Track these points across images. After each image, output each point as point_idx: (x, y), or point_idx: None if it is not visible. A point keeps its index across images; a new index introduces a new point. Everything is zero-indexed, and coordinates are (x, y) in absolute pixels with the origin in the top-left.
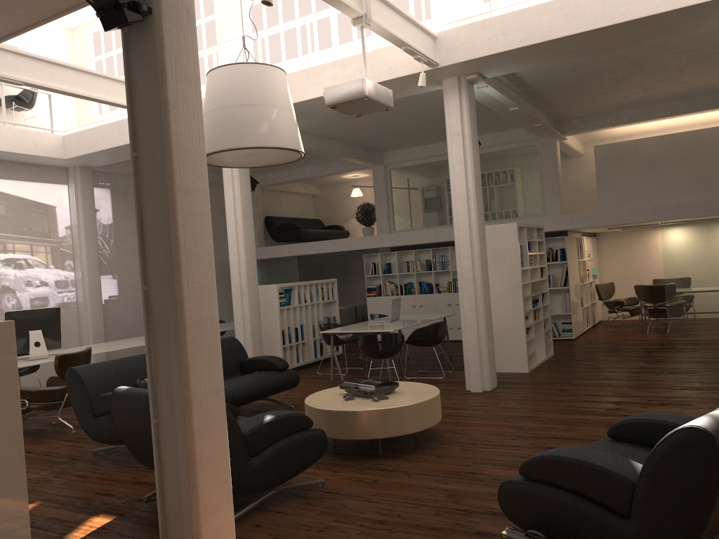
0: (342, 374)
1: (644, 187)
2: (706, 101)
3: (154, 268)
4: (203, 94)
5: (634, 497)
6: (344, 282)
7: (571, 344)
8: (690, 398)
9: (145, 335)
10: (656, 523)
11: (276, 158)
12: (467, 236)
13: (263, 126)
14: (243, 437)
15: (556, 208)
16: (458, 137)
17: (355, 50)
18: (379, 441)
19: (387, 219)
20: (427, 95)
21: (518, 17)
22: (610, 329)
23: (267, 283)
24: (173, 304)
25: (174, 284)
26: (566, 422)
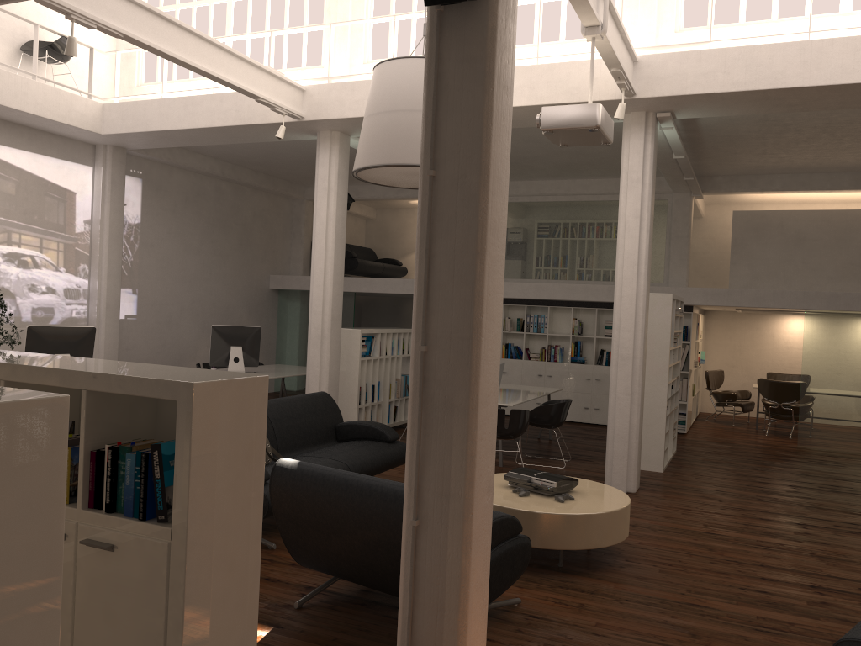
0: None
1: (785, 267)
2: None
3: (440, 325)
4: (309, 81)
5: None
6: None
7: (687, 439)
8: None
9: (413, 410)
10: None
11: None
12: (632, 304)
13: None
14: None
15: (682, 277)
16: (636, 185)
17: (526, 60)
18: (561, 551)
19: None
20: None
21: (745, 54)
22: (718, 425)
23: None
24: (465, 376)
25: (471, 350)
26: (758, 545)
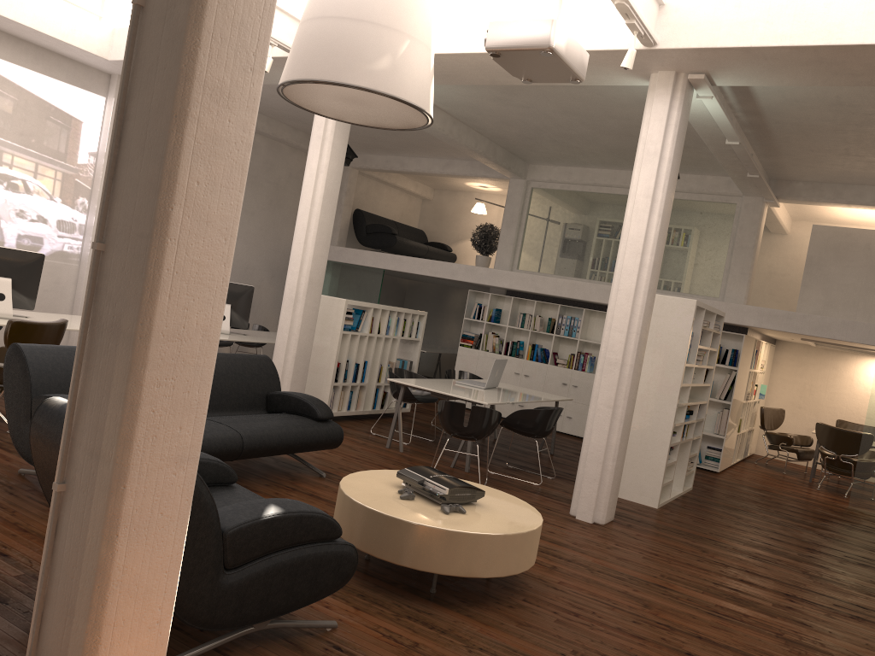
0: (403, 442)
1: (866, 297)
2: None
3: (122, 216)
4: None
5: None
6: (434, 318)
7: (715, 479)
8: None
9: (80, 332)
10: None
11: (389, 117)
12: (628, 301)
13: (383, 60)
14: (220, 536)
15: (741, 294)
16: (653, 159)
17: None
18: (435, 574)
19: (511, 251)
20: (617, 93)
21: (796, 0)
22: (766, 470)
23: (336, 294)
24: (138, 290)
25: (149, 254)
26: (714, 611)
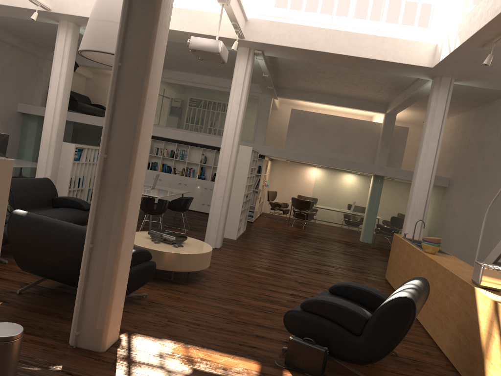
0: None
1: (312, 142)
2: (358, 103)
3: (116, 145)
4: None
5: (366, 326)
6: None
7: (252, 225)
8: (330, 271)
9: (96, 187)
10: (375, 340)
11: None
12: (229, 150)
13: None
14: None
15: (262, 139)
16: (239, 87)
17: (189, 6)
18: (173, 272)
19: None
20: None
21: (300, 29)
22: (270, 219)
23: None
24: (126, 173)
25: (131, 160)
26: (272, 275)
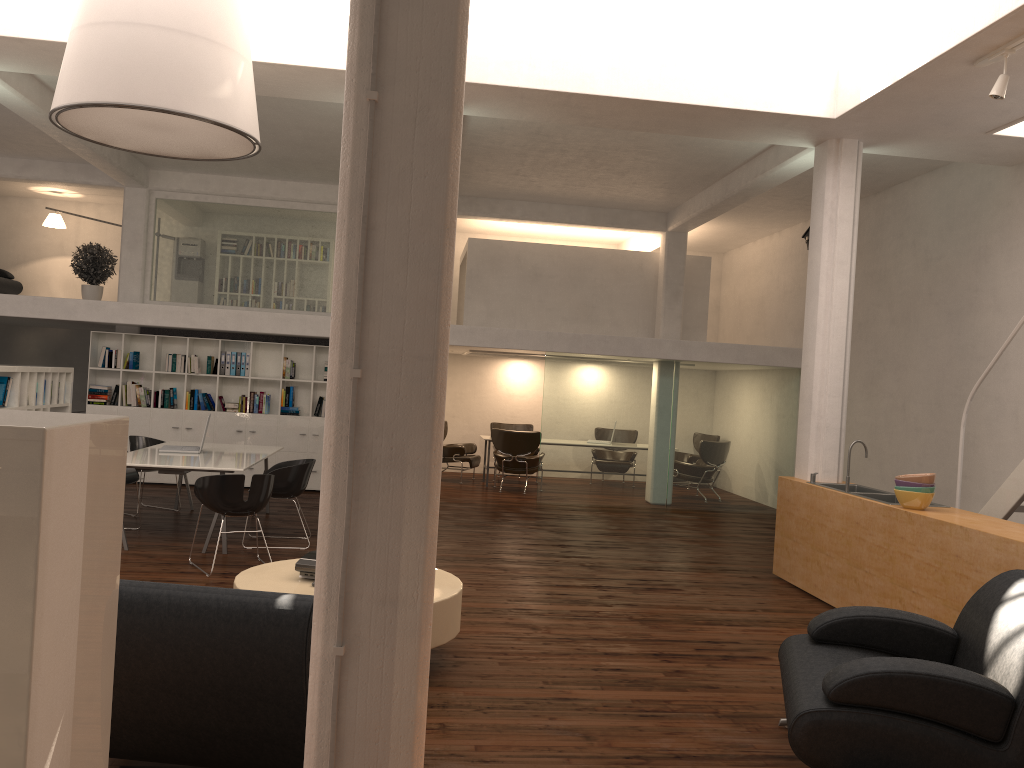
0: None
1: (522, 305)
2: (609, 216)
3: (385, 337)
4: None
5: (1018, 717)
6: None
7: None
8: (667, 581)
9: (336, 472)
10: None
11: (194, 147)
12: None
13: (225, 87)
14: None
15: None
16: None
17: (281, 2)
18: None
19: (141, 279)
20: (325, 106)
21: (553, 48)
22: (446, 484)
23: None
24: (426, 416)
25: (436, 376)
26: (576, 615)
